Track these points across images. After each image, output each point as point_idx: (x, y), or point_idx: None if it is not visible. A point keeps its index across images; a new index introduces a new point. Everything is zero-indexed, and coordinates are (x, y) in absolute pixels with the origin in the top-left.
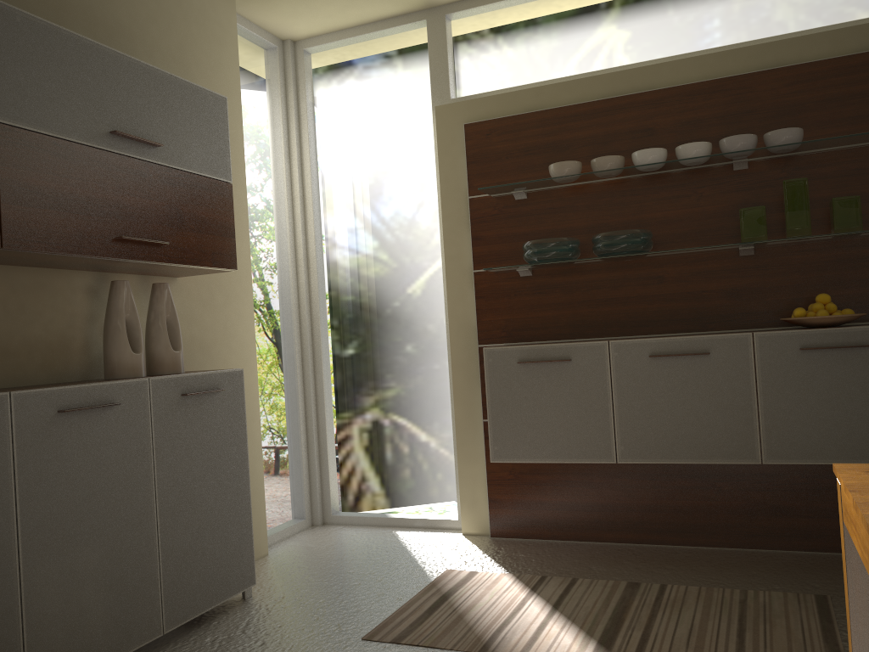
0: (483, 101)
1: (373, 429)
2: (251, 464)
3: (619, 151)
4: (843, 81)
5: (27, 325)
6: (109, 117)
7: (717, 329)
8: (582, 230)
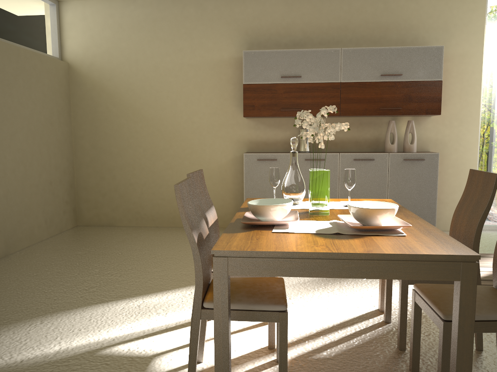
0: None
1: None
2: None
3: None
4: None
5: (364, 134)
6: (380, 70)
7: None
8: None
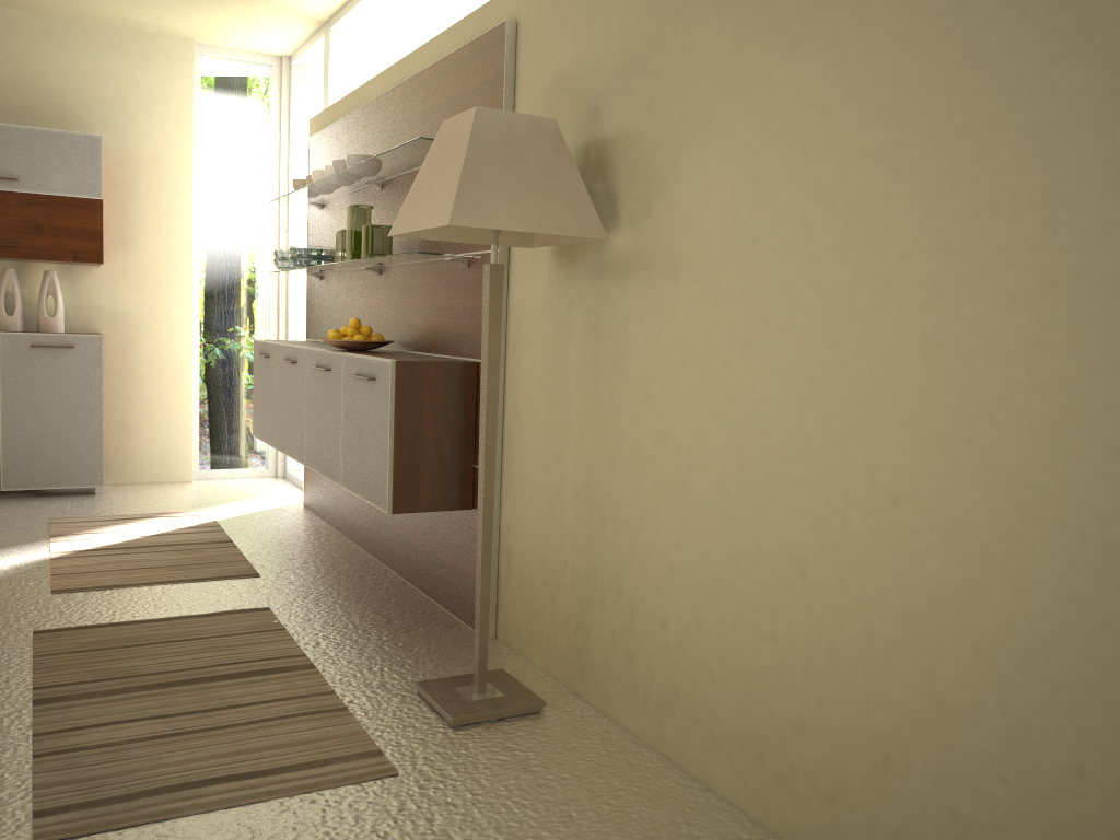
0: (321, 115)
1: None
2: (177, 411)
3: None
4: (414, 101)
5: None
6: None
7: None
8: (335, 241)
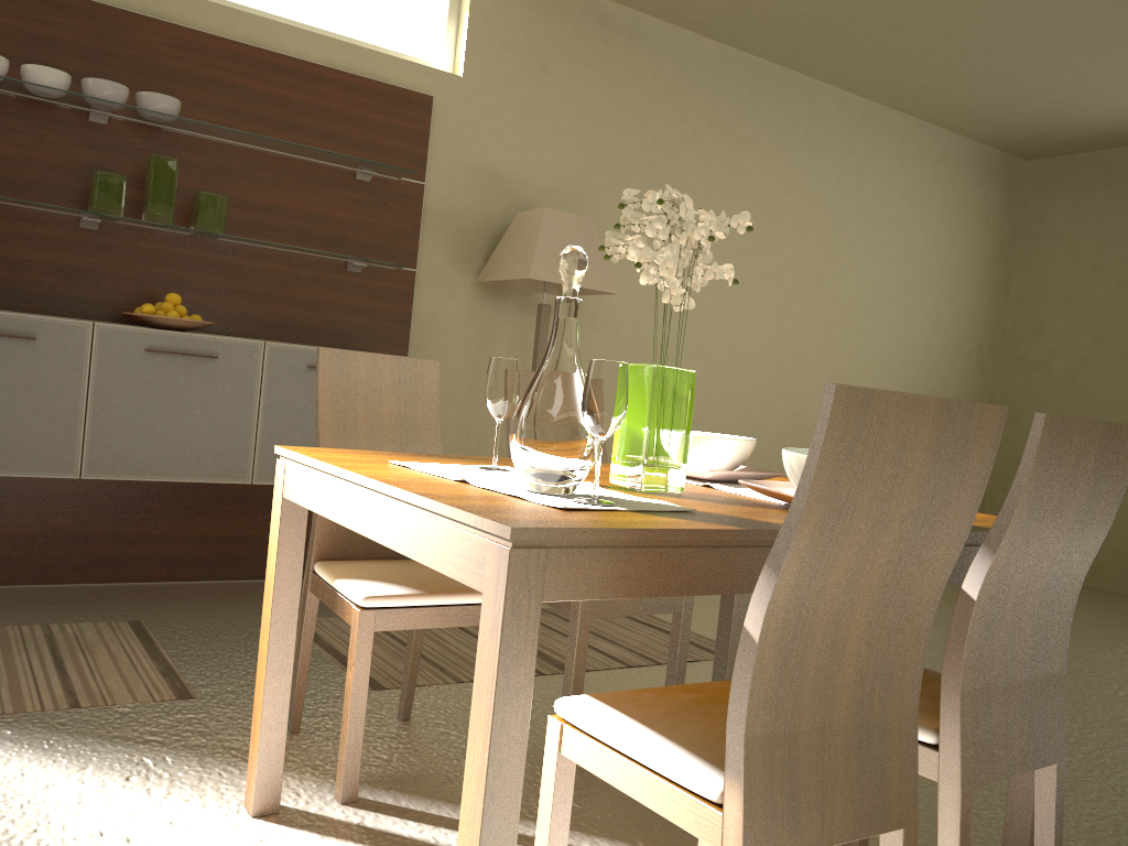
0: None
1: None
2: None
3: None
4: (227, 66)
5: None
6: None
7: (36, 312)
8: None
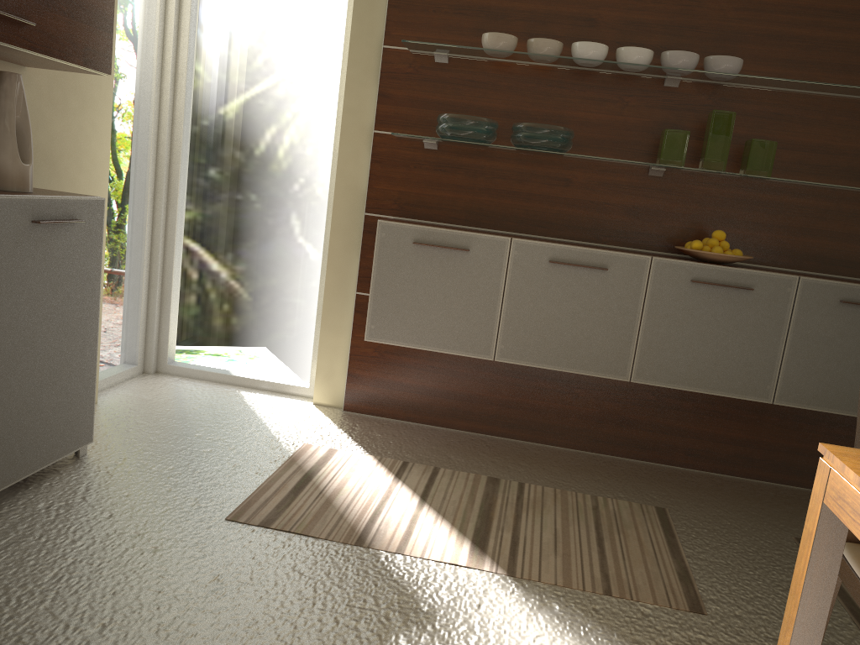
0: None
1: (229, 280)
2: None
3: (555, 36)
4: (788, 20)
5: None
6: None
7: (610, 244)
8: (500, 113)
